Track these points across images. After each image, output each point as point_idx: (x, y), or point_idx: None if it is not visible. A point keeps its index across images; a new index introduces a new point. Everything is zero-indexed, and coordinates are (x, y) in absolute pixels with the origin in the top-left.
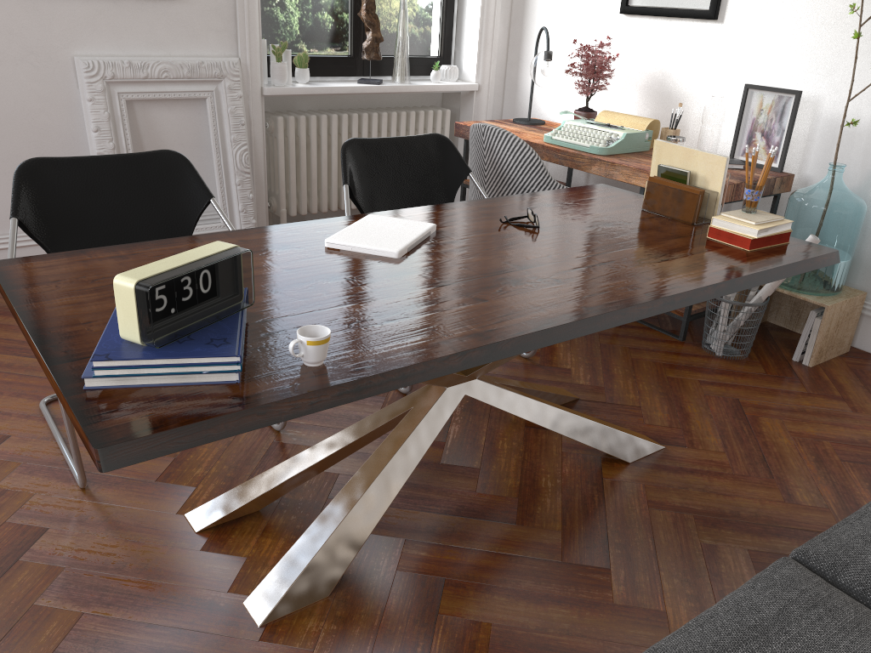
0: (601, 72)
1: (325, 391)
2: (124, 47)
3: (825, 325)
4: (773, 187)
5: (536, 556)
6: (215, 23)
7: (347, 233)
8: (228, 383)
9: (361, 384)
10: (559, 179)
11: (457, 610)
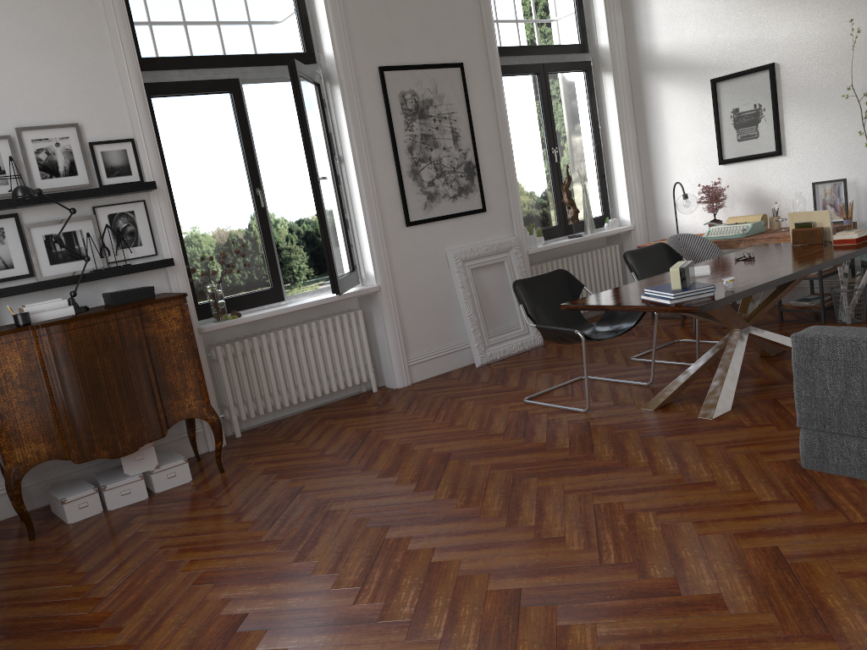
0: (718, 198)
1: (743, 292)
2: (465, 242)
3: None
4: None
5: None
6: (502, 220)
7: None
8: (710, 296)
9: (751, 290)
10: None
11: (788, 402)
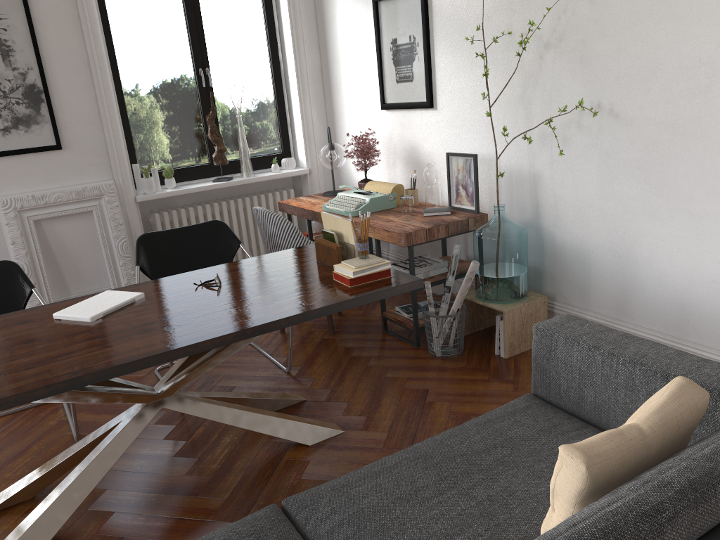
0: (372, 153)
1: None
2: (29, 186)
3: (508, 325)
4: (468, 225)
5: (196, 518)
6: (94, 160)
7: (73, 307)
8: None
9: None
10: None
11: None
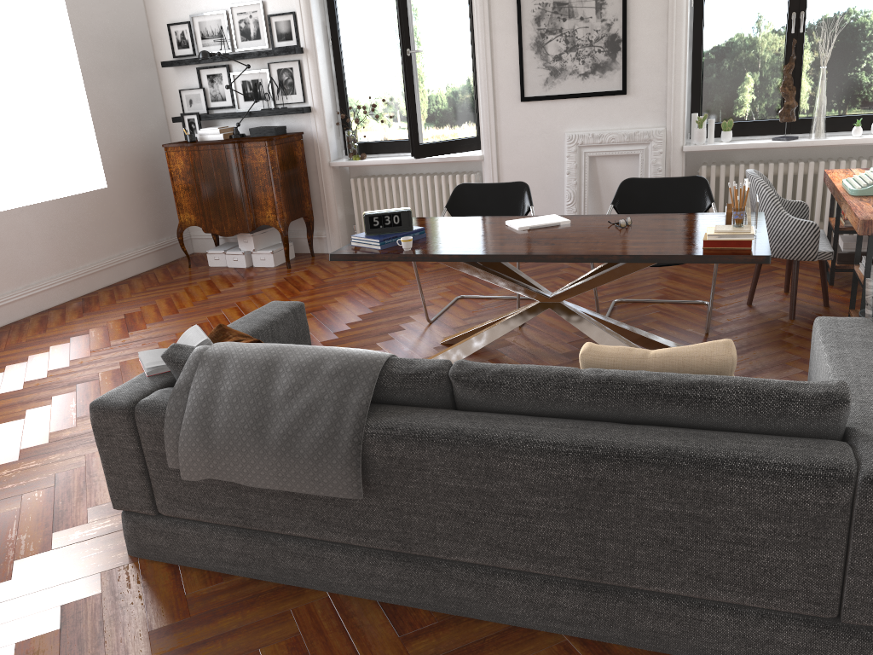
0: None
1: (394, 255)
2: (593, 125)
3: None
4: None
5: None
6: (651, 106)
7: (520, 219)
8: (378, 249)
9: (407, 256)
10: None
11: None
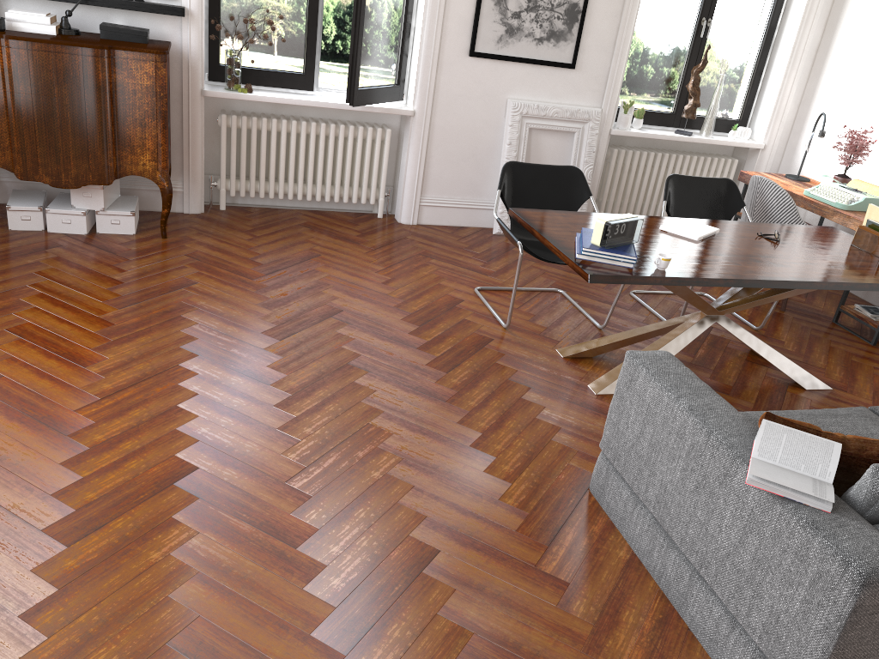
0: (861, 151)
1: (666, 278)
2: (536, 95)
3: None
4: None
5: (736, 408)
6: (592, 85)
7: (671, 224)
8: (628, 267)
9: (680, 279)
10: (813, 224)
11: None
